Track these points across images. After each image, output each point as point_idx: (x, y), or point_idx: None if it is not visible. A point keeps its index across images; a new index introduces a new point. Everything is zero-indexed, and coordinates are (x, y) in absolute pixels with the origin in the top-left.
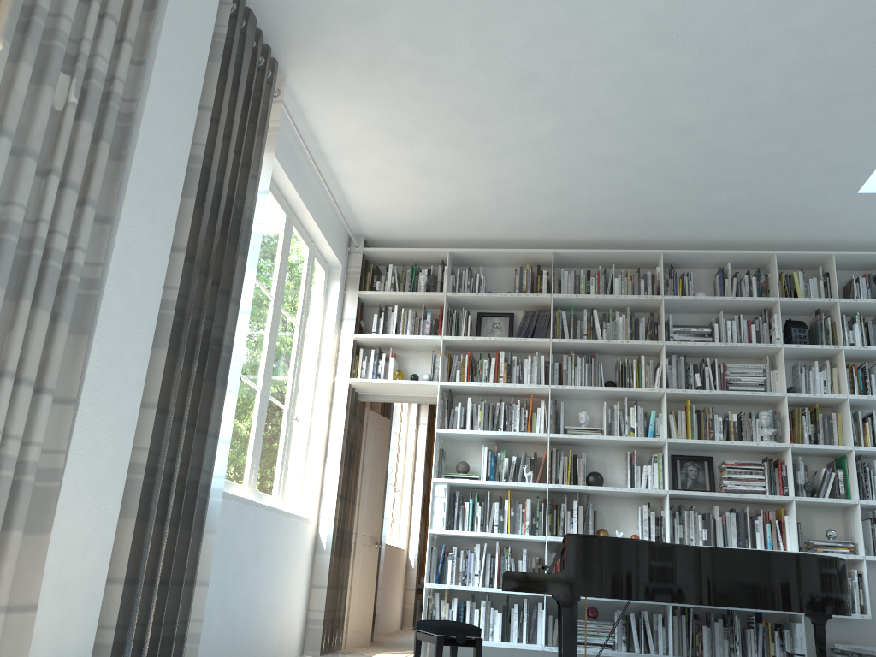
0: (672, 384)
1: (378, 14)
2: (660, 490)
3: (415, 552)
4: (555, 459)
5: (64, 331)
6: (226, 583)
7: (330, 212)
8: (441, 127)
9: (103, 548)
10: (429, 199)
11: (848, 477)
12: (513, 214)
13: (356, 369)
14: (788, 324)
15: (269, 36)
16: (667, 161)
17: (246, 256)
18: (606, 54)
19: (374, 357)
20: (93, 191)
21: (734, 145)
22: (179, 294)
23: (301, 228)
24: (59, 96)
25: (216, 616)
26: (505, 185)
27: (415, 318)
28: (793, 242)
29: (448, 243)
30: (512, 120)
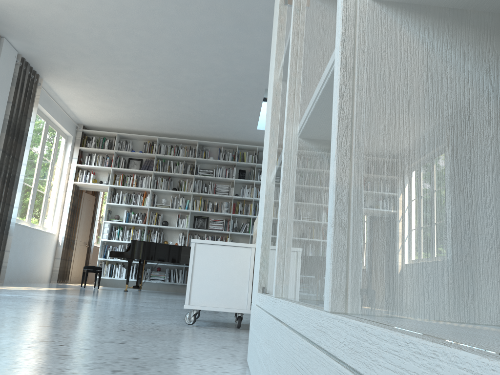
0: (196, 190)
1: (73, 68)
2: (185, 228)
3: None
4: (151, 215)
5: None
6: (17, 253)
7: (67, 117)
8: (104, 97)
9: None
10: (106, 116)
11: (250, 226)
12: (140, 123)
13: (77, 178)
14: (239, 171)
15: (35, 68)
16: (188, 114)
17: (25, 146)
18: (153, 86)
19: (85, 173)
20: None
21: (208, 113)
22: None
23: (53, 125)
24: None
25: (13, 263)
26: (133, 115)
27: (102, 159)
28: (245, 141)
29: (118, 129)
30: (129, 98)
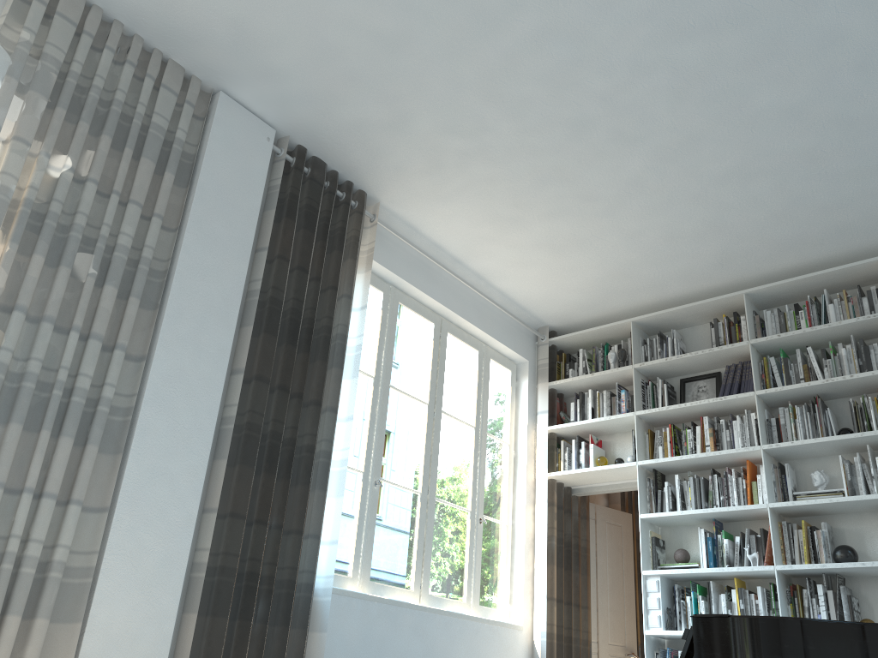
0: None
1: (408, 121)
2: None
3: None
4: (787, 535)
5: (91, 452)
6: None
7: (497, 311)
8: (537, 200)
9: (158, 639)
10: (581, 273)
11: None
12: (677, 264)
13: (559, 463)
14: None
15: (344, 173)
16: (803, 153)
17: (341, 366)
18: (635, 70)
19: (575, 447)
20: (121, 337)
21: (873, 108)
22: (247, 410)
23: (461, 333)
24: (85, 271)
25: None
26: (643, 236)
27: (610, 399)
28: None
29: (634, 313)
30: (597, 169)
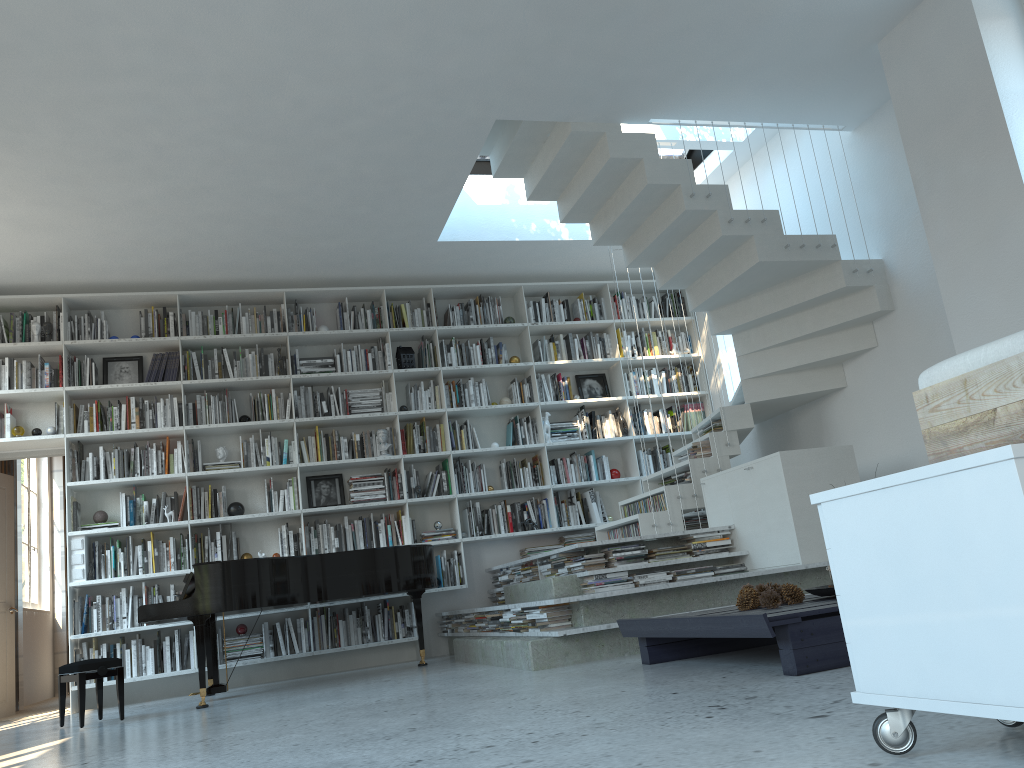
0: (302, 413)
1: None
2: (295, 510)
3: (63, 611)
4: (196, 496)
5: None
6: None
7: None
8: (37, 189)
9: None
10: (34, 249)
11: (450, 477)
12: (130, 260)
13: None
14: (399, 351)
15: None
16: (271, 218)
17: None
18: (193, 140)
19: None
20: None
21: (326, 208)
22: None
23: None
24: None
25: None
26: (116, 237)
27: (31, 370)
28: (400, 277)
29: (62, 287)
30: (113, 185)
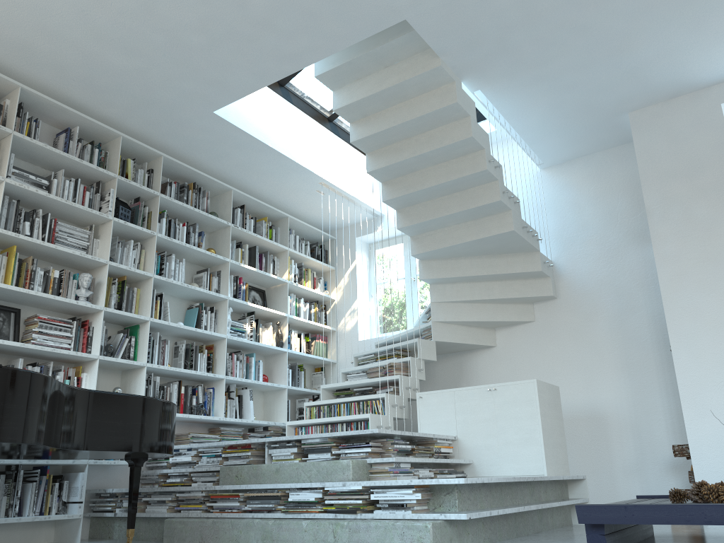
0: (1, 226)
1: None
2: None
3: None
4: None
5: None
6: None
7: None
8: None
9: None
10: None
11: (138, 344)
12: None
13: None
14: (117, 202)
15: None
16: None
17: None
18: None
19: None
20: None
21: (169, 16)
22: None
23: None
24: None
25: None
26: None
27: None
28: (134, 133)
29: None
30: None
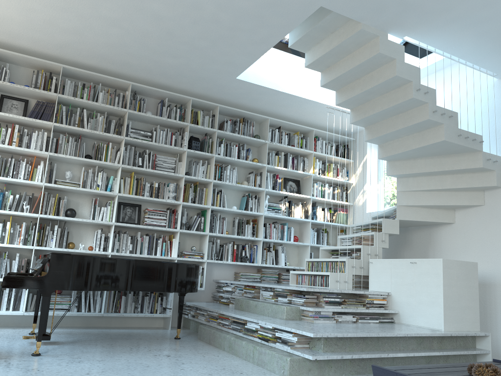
0: (126, 162)
1: None
2: (110, 222)
3: None
4: (46, 199)
5: None
6: None
7: None
8: None
9: None
10: None
11: (206, 221)
12: (37, 34)
13: None
14: (191, 138)
15: None
16: (144, 32)
17: None
18: None
19: None
20: None
21: (183, 35)
22: None
23: None
24: None
25: None
26: (34, 13)
27: None
28: (201, 94)
29: None
30: None
